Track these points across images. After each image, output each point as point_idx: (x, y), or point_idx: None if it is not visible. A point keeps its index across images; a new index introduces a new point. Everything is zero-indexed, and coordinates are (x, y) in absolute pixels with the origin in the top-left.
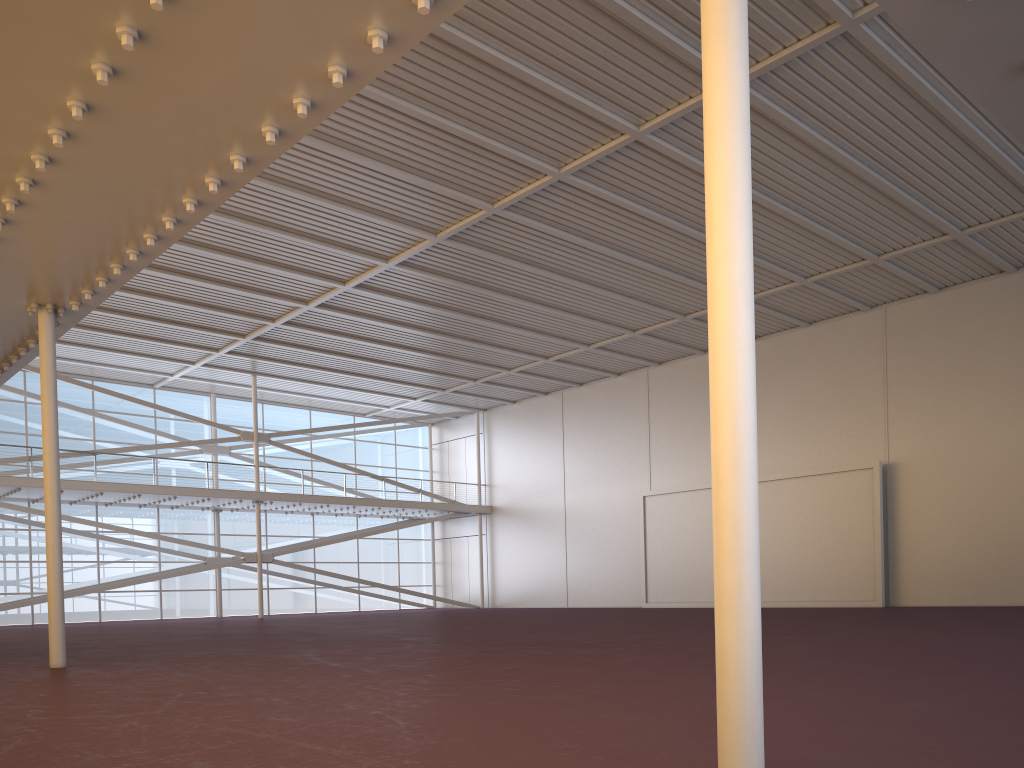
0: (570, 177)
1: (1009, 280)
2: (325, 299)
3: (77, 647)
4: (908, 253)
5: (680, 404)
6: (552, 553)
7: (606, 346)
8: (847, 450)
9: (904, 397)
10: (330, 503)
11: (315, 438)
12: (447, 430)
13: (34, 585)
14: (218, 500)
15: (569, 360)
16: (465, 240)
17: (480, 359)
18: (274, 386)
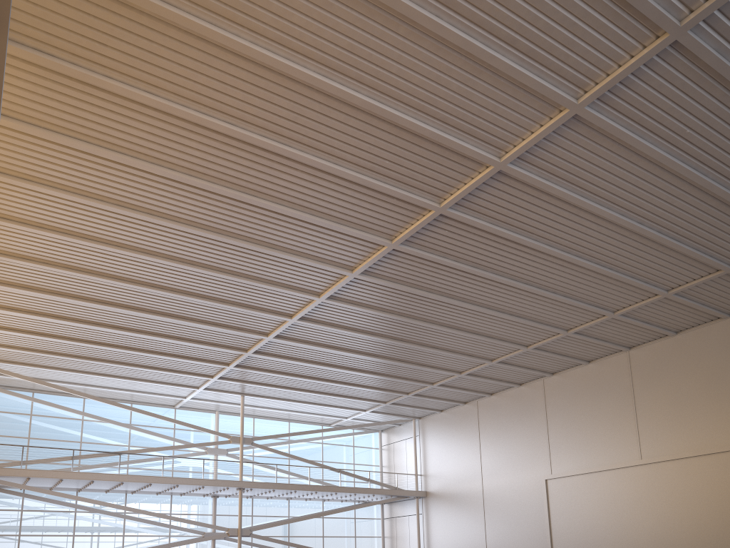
0: (450, 210)
1: None
2: (279, 331)
3: None
4: None
5: (571, 404)
6: (474, 528)
7: (506, 360)
8: (723, 434)
9: None
10: (296, 489)
11: (292, 442)
12: (393, 434)
13: None
14: (210, 488)
15: (478, 374)
16: (376, 274)
17: (408, 376)
18: (259, 404)
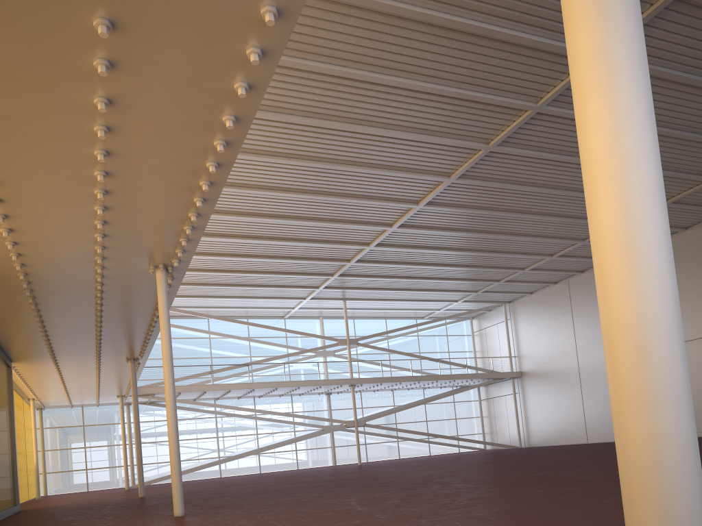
0: (546, 107)
1: None
2: (380, 239)
3: (217, 496)
4: None
5: None
6: (571, 402)
7: None
8: None
9: None
10: (401, 381)
11: (390, 338)
12: (483, 320)
13: (220, 452)
14: (326, 387)
15: (570, 254)
16: (472, 176)
17: (499, 264)
18: (359, 306)
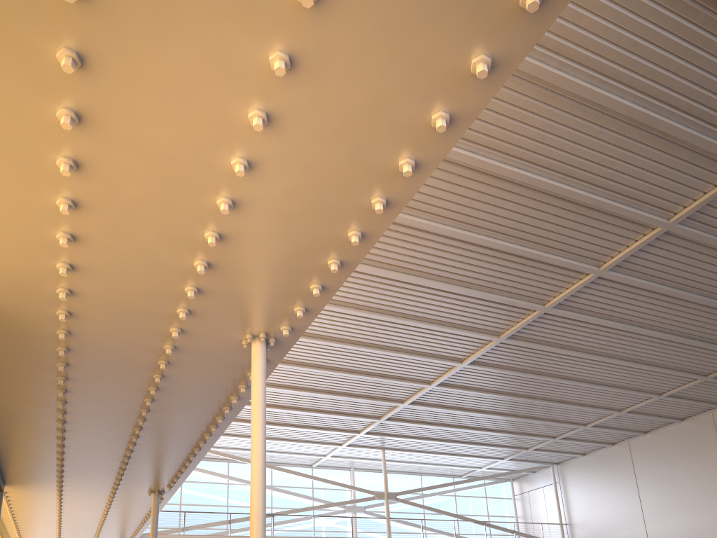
0: (678, 225)
1: None
2: (445, 378)
3: None
4: None
5: None
6: None
7: (676, 393)
8: None
9: None
10: None
11: (426, 496)
12: (526, 483)
13: None
14: None
15: (639, 411)
16: (568, 307)
17: (561, 418)
18: (396, 458)
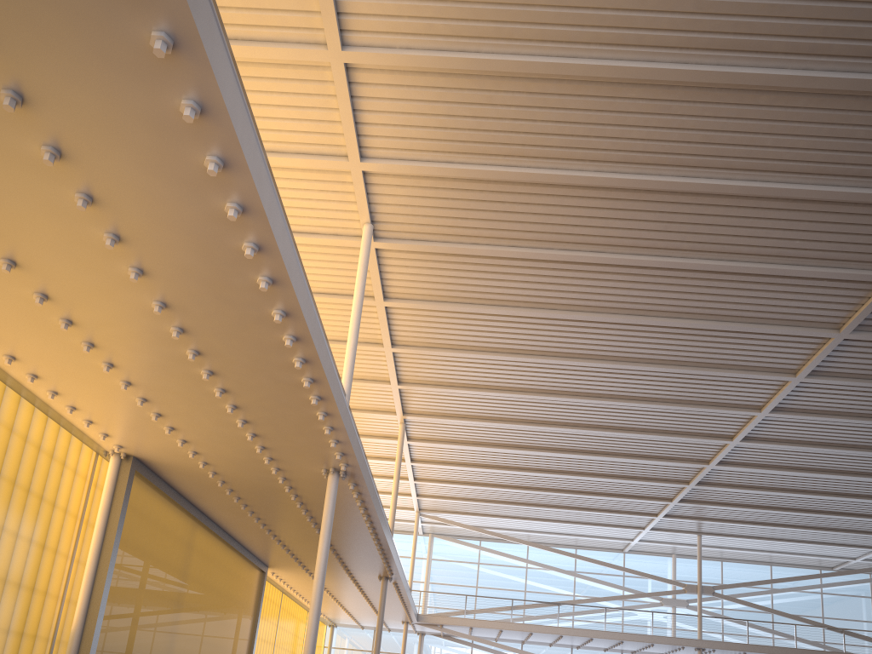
0: None
1: None
2: (721, 456)
3: None
4: None
5: None
6: None
7: None
8: None
9: None
10: (776, 653)
11: (775, 591)
12: None
13: None
14: (662, 646)
15: None
16: (831, 373)
17: None
18: (724, 544)
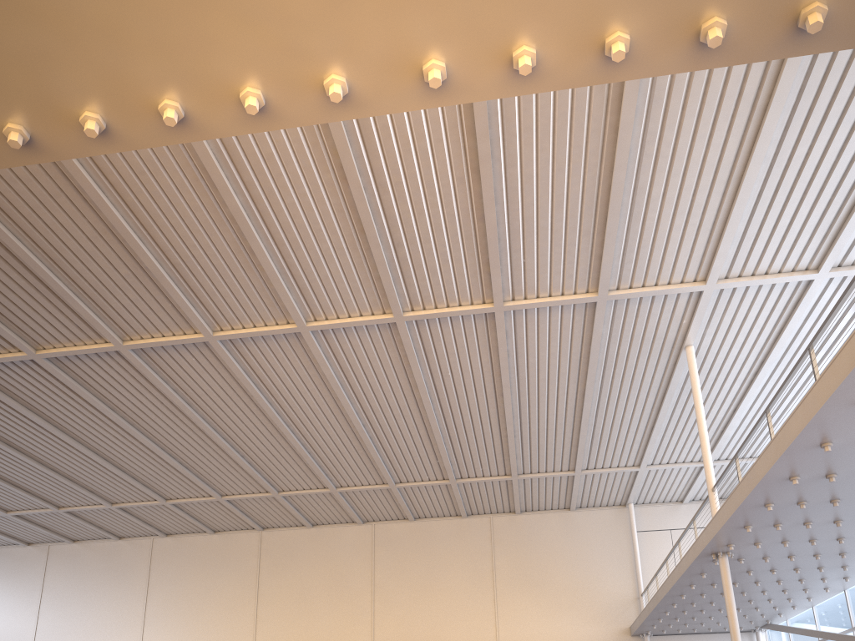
0: (219, 342)
1: (462, 522)
2: None
3: None
4: (414, 486)
5: (184, 574)
6: None
7: (129, 508)
8: (340, 633)
9: (387, 595)
10: None
11: None
12: None
13: None
14: None
15: (80, 514)
16: (64, 366)
17: None
18: None
